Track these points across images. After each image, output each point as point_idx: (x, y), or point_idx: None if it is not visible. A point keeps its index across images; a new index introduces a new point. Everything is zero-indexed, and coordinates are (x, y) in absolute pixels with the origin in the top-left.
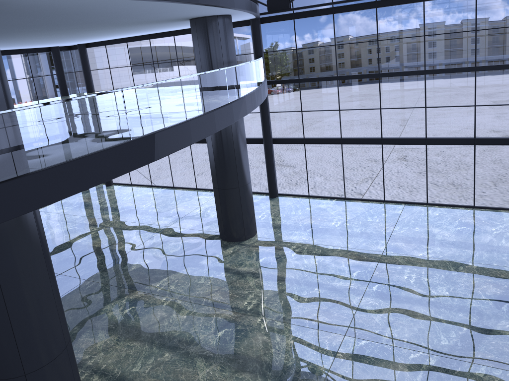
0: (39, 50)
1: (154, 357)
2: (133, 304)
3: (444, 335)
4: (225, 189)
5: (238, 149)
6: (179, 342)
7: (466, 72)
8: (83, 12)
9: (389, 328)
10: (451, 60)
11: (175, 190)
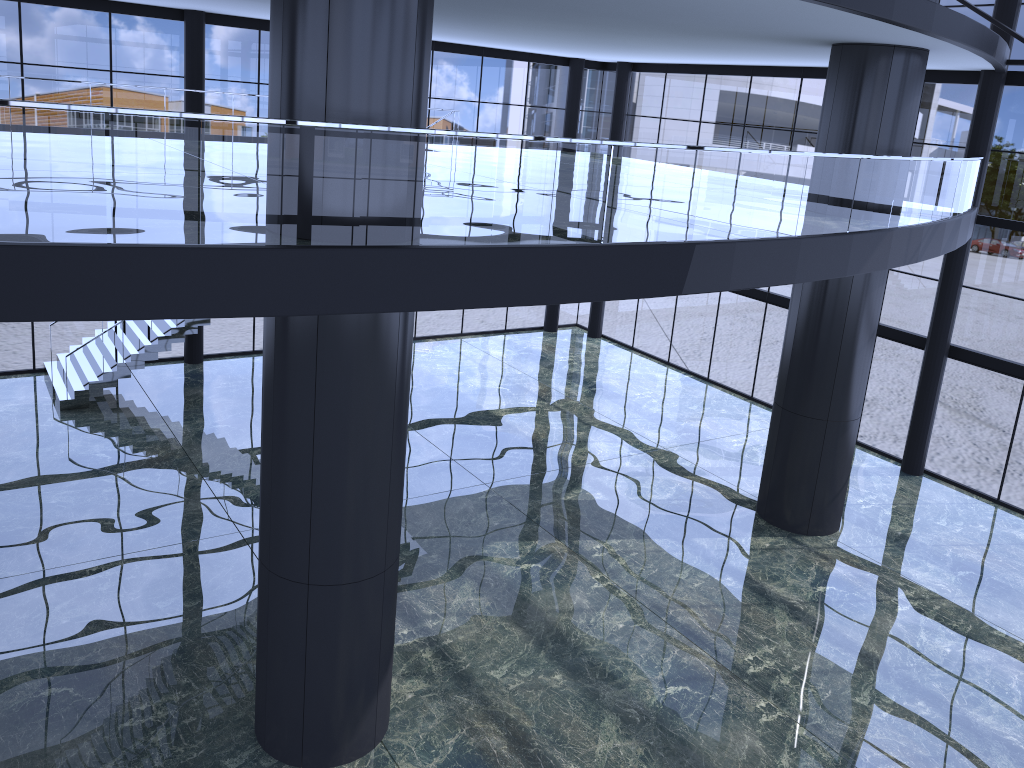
0: (550, 60)
1: (535, 670)
2: (541, 560)
3: None
4: (796, 414)
5: (851, 341)
6: (589, 666)
7: None
8: None
9: None
10: None
11: (709, 386)
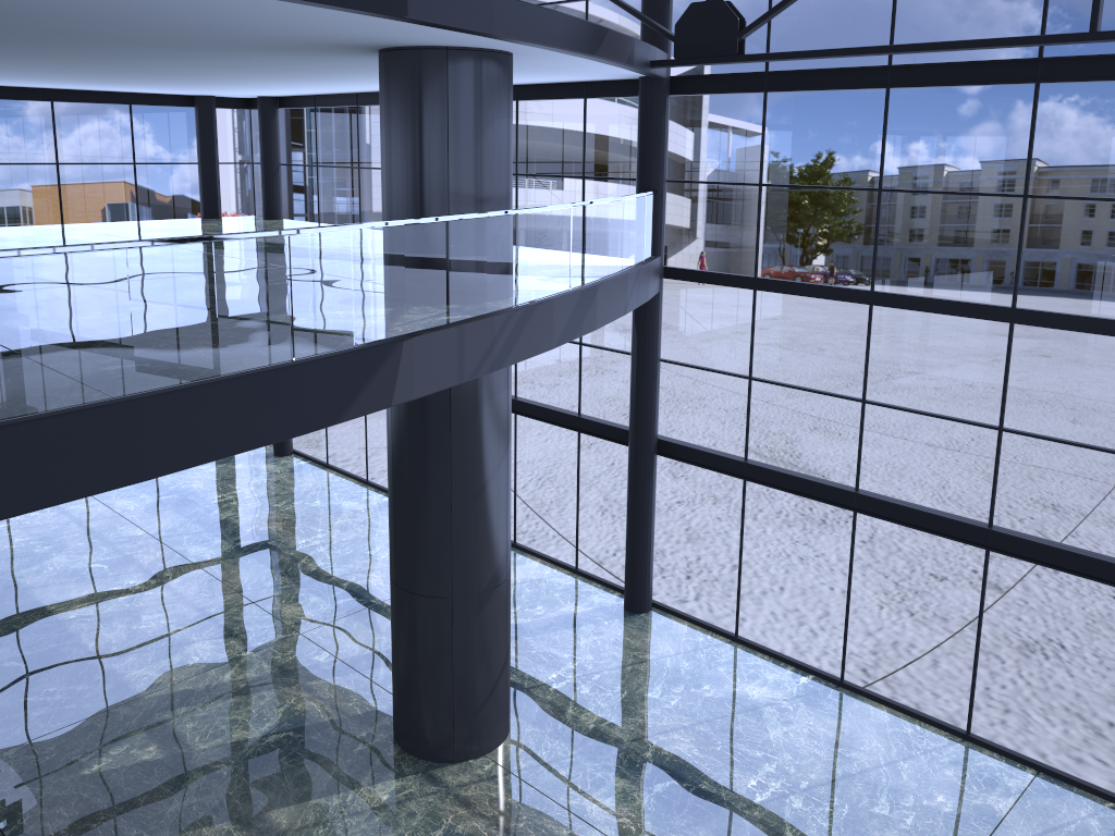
0: (164, 100)
1: None
2: None
3: None
4: (410, 592)
5: (465, 480)
6: None
7: None
8: None
9: None
10: None
11: None
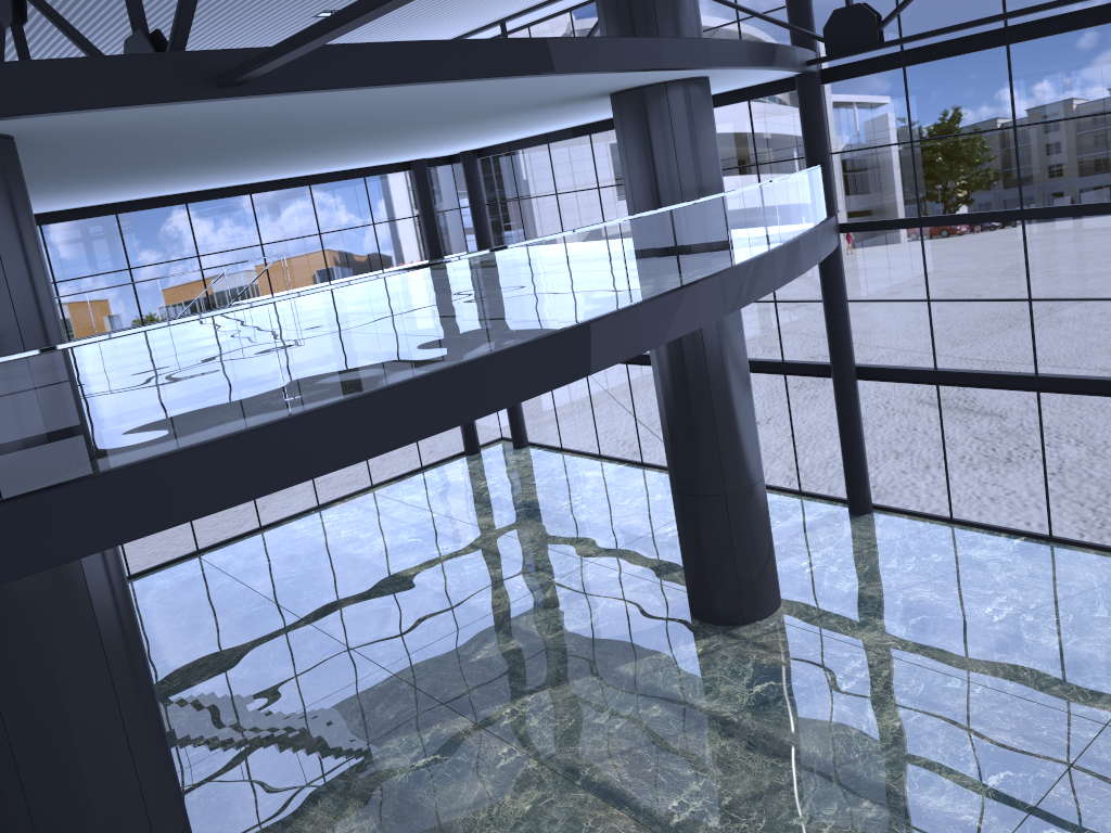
0: (388, 168)
1: None
2: (441, 748)
3: None
4: (692, 495)
5: (722, 401)
6: None
7: None
8: (280, 118)
9: None
10: None
11: (644, 471)
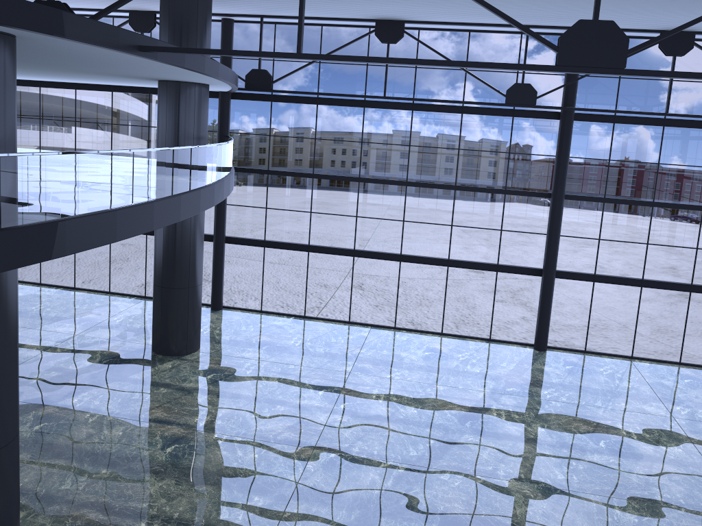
0: None
1: (88, 474)
2: (45, 420)
3: (412, 447)
4: (171, 288)
5: (195, 241)
6: (118, 459)
7: (435, 193)
8: (73, 57)
9: (359, 442)
10: (419, 177)
11: (78, 292)
